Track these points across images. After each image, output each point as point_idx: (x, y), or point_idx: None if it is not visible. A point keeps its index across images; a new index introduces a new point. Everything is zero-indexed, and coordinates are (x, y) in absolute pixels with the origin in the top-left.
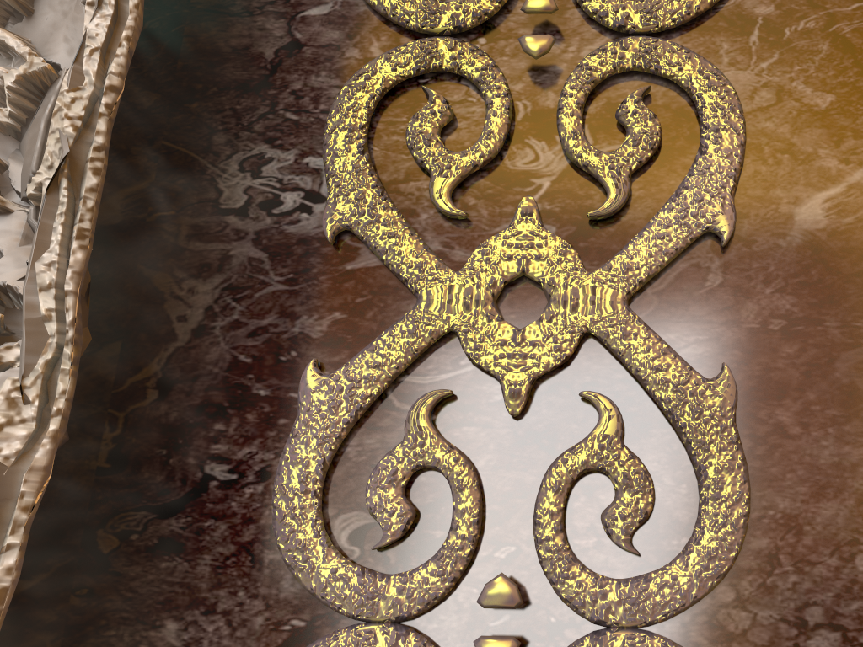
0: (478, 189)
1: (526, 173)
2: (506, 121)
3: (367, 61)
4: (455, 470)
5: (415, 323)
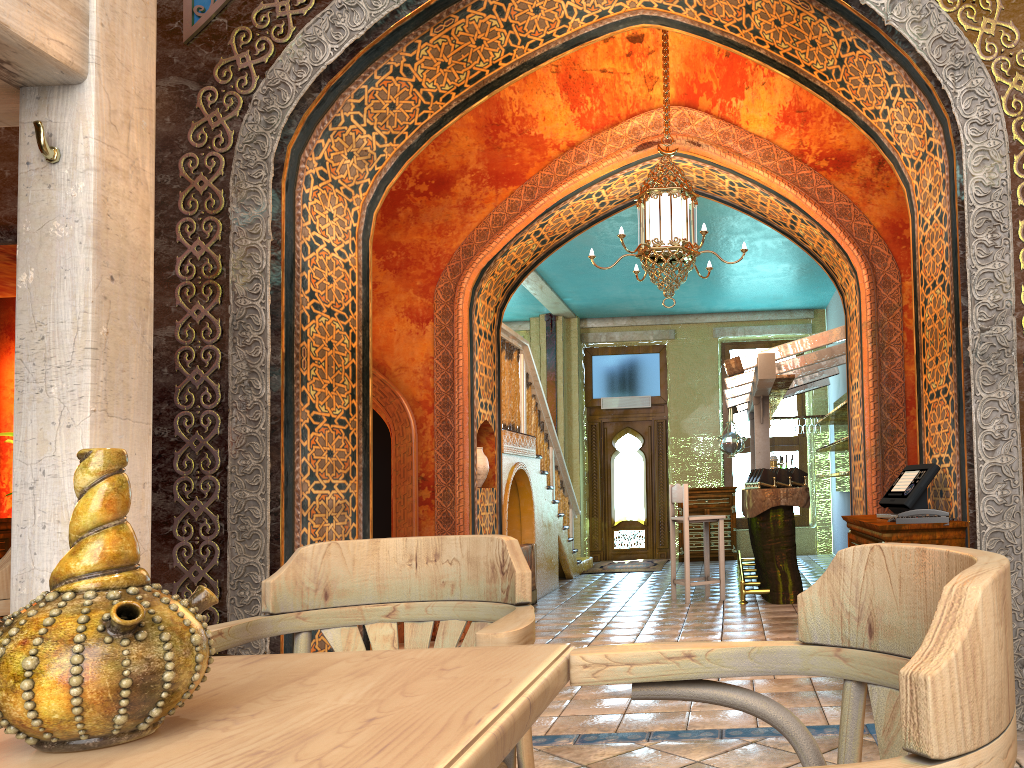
0: None
1: None
2: None
3: None
4: None
5: None
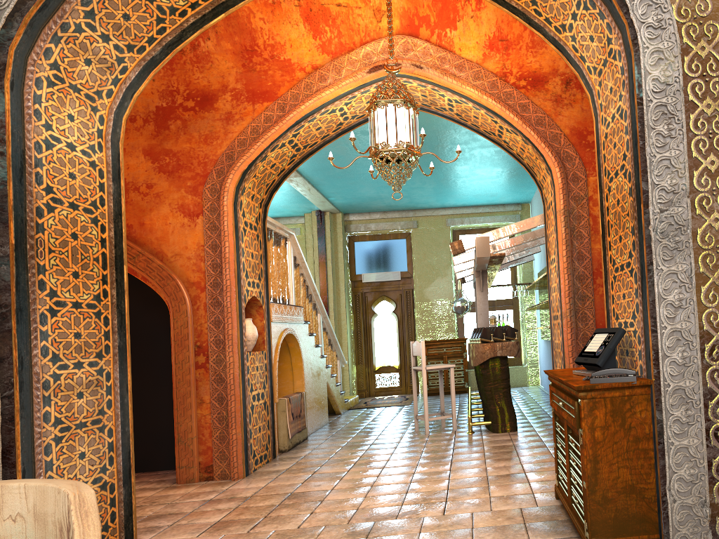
0: (713, 266)
1: (718, 264)
2: (716, 259)
3: (700, 253)
4: (716, 294)
5: (710, 281)
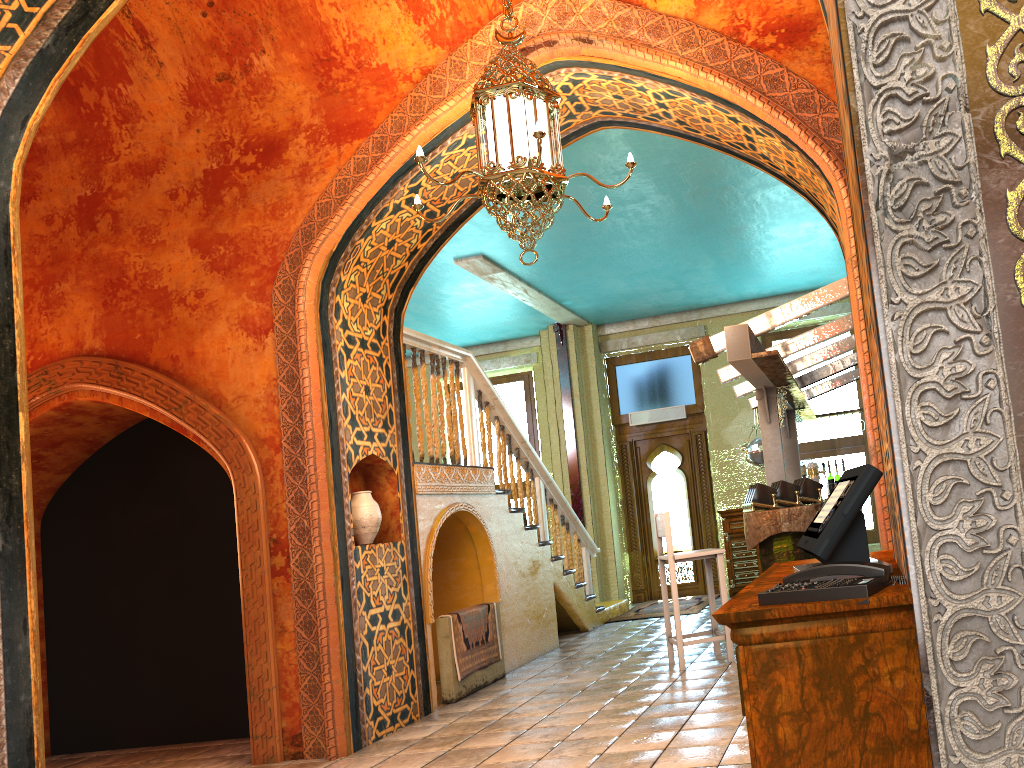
0: None
1: None
2: None
3: (1018, 254)
4: None
5: None
